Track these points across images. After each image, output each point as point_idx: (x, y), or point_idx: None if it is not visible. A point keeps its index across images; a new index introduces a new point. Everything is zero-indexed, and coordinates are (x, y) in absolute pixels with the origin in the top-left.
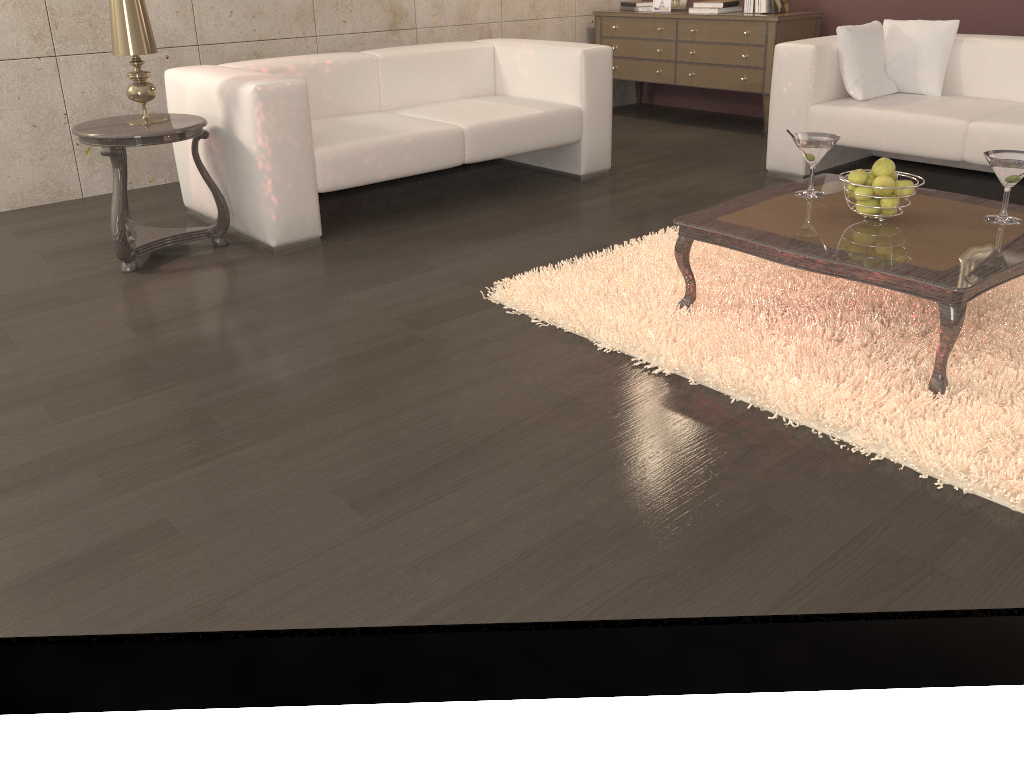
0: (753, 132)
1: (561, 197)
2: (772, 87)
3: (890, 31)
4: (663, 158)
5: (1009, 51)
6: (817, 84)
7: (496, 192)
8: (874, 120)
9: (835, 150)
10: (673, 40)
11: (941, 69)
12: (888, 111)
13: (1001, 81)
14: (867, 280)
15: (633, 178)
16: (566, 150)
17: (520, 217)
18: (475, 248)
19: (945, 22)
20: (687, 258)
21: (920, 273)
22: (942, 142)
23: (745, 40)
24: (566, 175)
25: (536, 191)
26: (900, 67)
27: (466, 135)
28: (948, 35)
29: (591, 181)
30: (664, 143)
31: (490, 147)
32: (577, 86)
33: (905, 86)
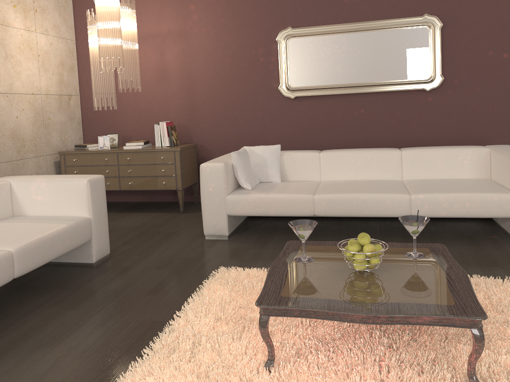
0: (172, 211)
1: (91, 284)
2: (202, 188)
3: (249, 152)
4: (136, 238)
5: (306, 157)
6: (227, 183)
7: (35, 292)
8: (265, 200)
9: (236, 217)
10: (116, 164)
11: (278, 168)
12: (271, 194)
13: (305, 171)
14: (417, 322)
15: (129, 257)
16: (79, 247)
17: (71, 311)
18: (53, 356)
19: (274, 146)
20: (268, 330)
21: (449, 310)
22: (303, 207)
23: (162, 161)
24: (80, 264)
25: (67, 283)
26: (259, 169)
27: (15, 256)
28: (277, 152)
29: (102, 265)
30: (127, 227)
31: (34, 260)
32: (86, 203)
33: (263, 179)
